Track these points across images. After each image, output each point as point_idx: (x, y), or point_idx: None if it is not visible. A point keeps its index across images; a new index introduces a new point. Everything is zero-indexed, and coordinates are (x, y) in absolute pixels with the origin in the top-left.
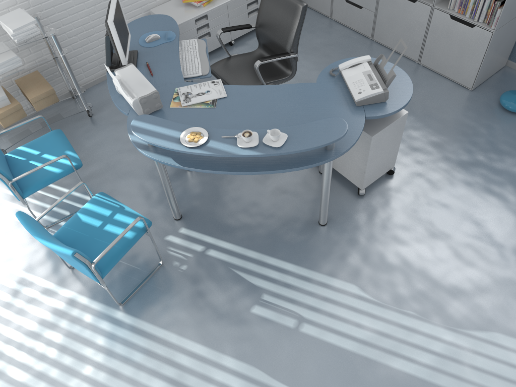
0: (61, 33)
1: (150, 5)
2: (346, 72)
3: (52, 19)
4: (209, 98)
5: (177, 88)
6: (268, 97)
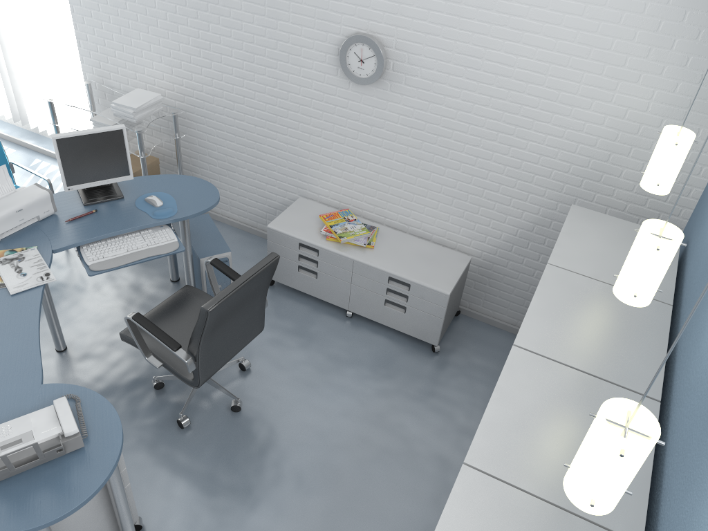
0: (204, 146)
1: (310, 195)
2: (44, 411)
3: (199, 128)
4: (8, 279)
5: (33, 247)
6: (6, 336)
